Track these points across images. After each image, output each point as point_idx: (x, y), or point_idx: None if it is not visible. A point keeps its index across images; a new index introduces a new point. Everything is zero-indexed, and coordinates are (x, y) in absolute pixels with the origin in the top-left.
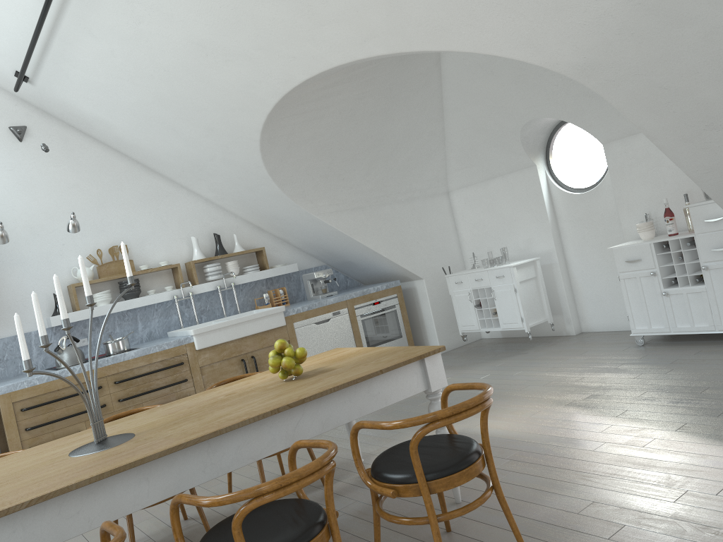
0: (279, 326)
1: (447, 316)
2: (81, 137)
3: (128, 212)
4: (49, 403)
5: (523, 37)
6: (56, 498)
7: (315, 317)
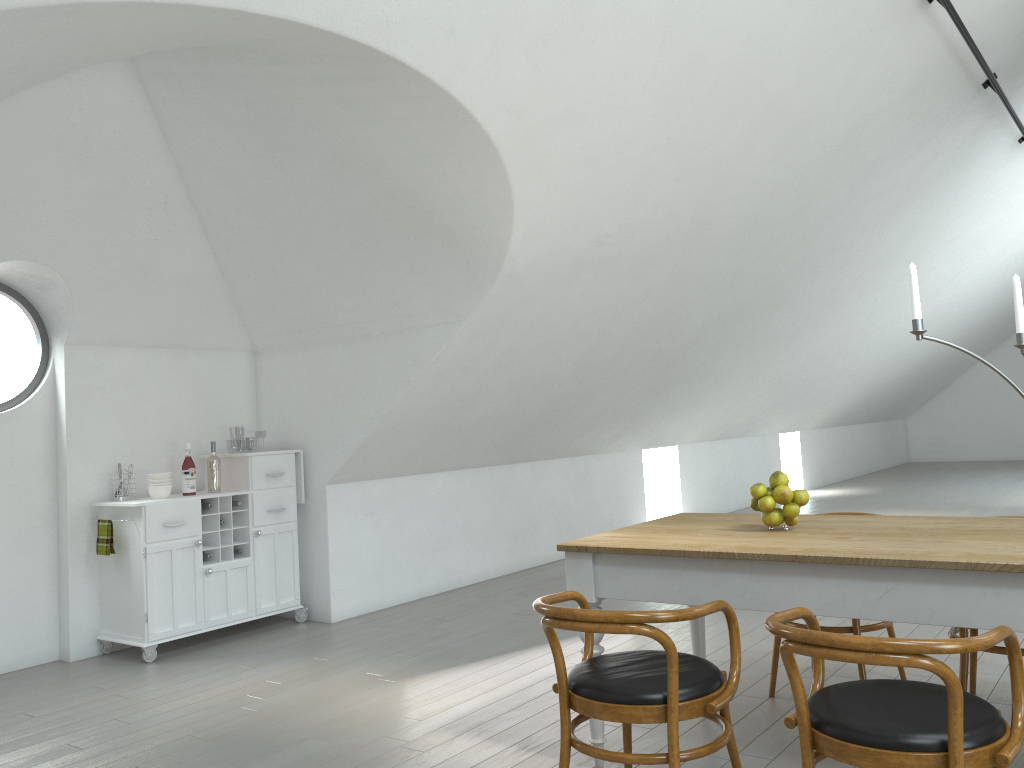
0: None
1: None
2: None
3: None
4: None
5: (540, 224)
6: None
7: None
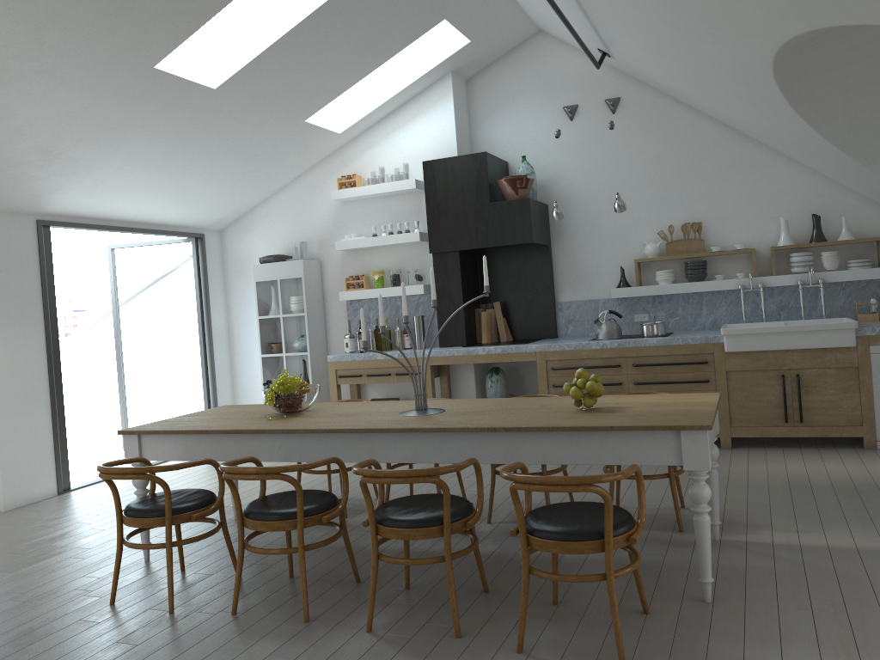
0: (843, 346)
1: None
2: (671, 103)
3: (711, 185)
4: (572, 368)
5: None
6: (343, 434)
7: None
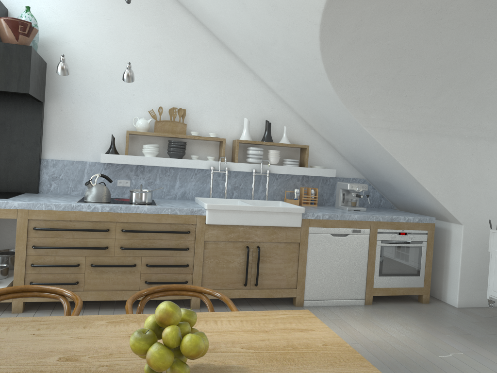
0: (293, 226)
1: (477, 271)
2: (175, 4)
3: (196, 81)
4: (58, 230)
5: None
6: None
7: (333, 228)
